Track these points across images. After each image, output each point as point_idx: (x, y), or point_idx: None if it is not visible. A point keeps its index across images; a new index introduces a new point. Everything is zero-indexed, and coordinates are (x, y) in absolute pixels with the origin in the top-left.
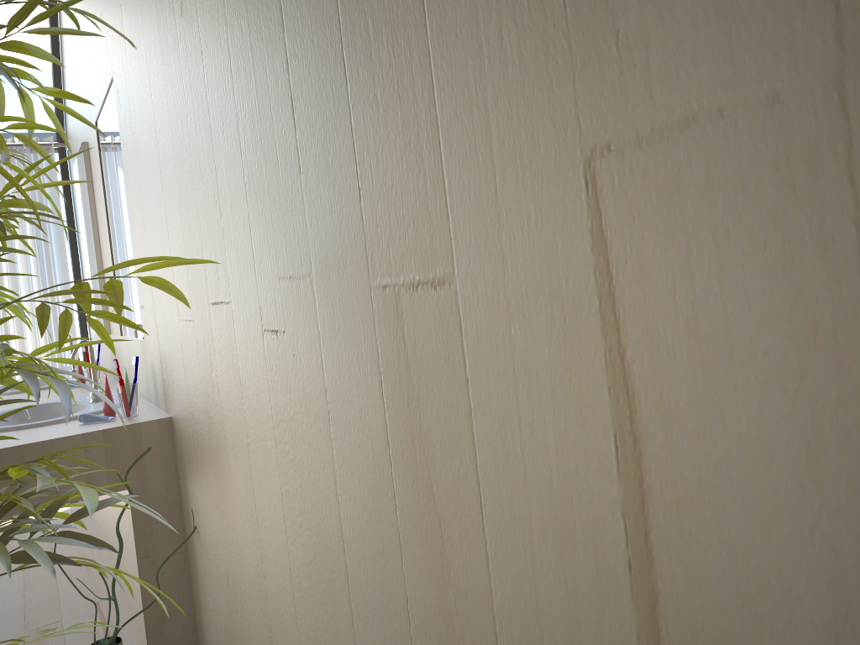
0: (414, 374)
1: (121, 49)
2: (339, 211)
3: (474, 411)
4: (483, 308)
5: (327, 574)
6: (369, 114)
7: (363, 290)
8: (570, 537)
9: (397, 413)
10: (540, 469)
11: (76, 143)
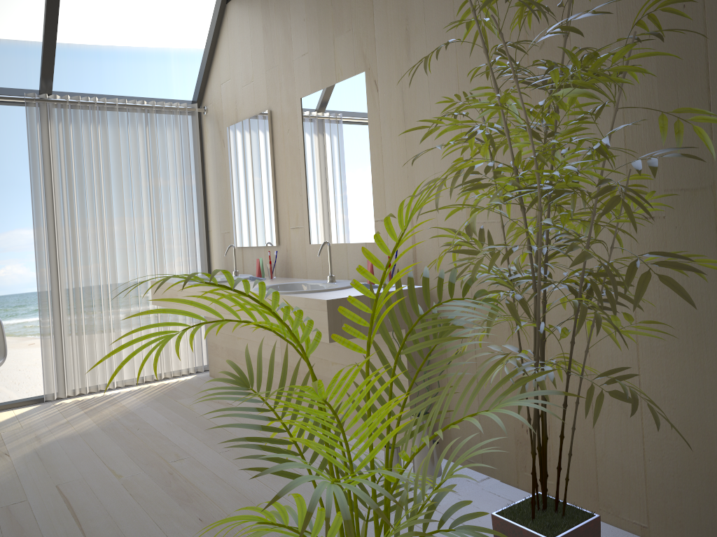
0: None
1: (395, 56)
2: None
3: None
4: None
5: (694, 331)
6: None
7: None
8: None
9: None
10: None
11: (232, 110)
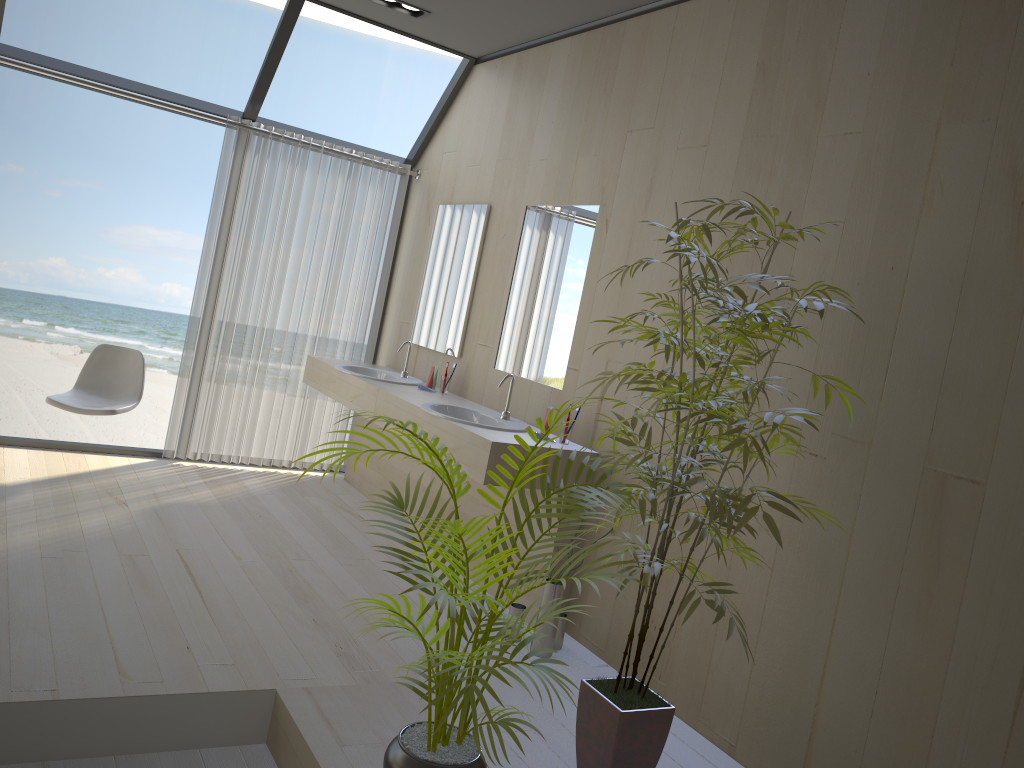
0: (943, 506)
1: (633, 203)
2: (910, 429)
3: (979, 528)
4: (998, 498)
5: (820, 572)
6: (953, 407)
7: (916, 465)
8: (1016, 574)
9: (923, 517)
10: (1009, 552)
11: (448, 187)
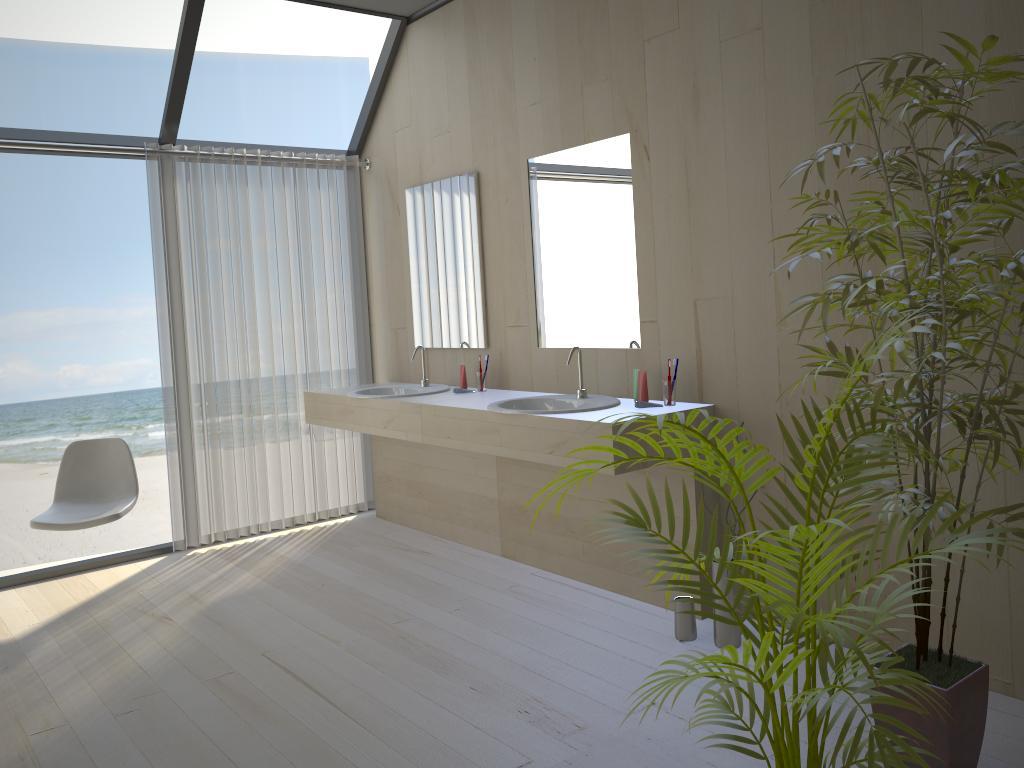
0: None
1: (676, 118)
2: None
3: None
4: None
5: None
6: None
7: None
8: None
9: None
10: None
11: (413, 167)
